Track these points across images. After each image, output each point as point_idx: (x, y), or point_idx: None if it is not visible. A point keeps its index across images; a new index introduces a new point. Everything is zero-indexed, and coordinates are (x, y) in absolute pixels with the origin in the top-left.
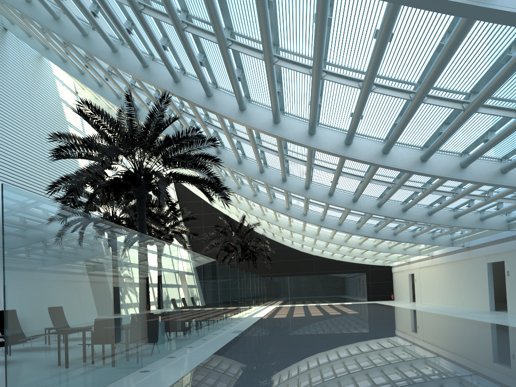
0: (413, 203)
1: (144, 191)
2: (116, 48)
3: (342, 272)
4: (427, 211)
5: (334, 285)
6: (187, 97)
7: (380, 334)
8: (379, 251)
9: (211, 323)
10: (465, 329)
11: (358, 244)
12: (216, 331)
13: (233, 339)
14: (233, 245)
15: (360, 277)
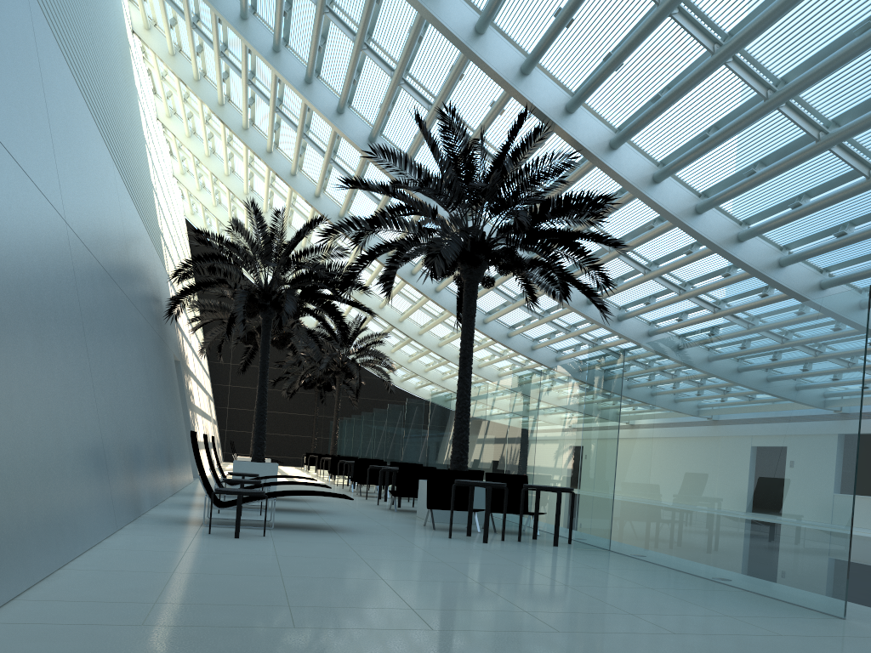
0: None
1: (482, 272)
2: (486, 29)
3: None
4: None
5: None
6: (582, 141)
7: None
8: None
9: None
10: None
11: None
12: None
13: None
14: (336, 363)
15: None
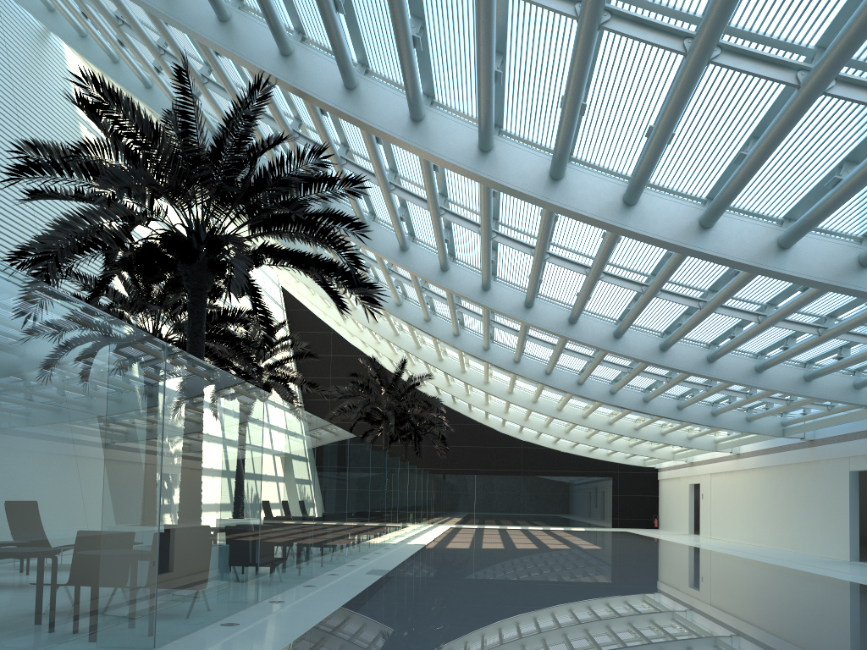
0: (734, 346)
1: (205, 275)
2: None
3: (570, 474)
4: (753, 364)
5: (556, 496)
6: (305, 88)
7: (661, 596)
8: (644, 439)
9: (328, 552)
10: (829, 596)
11: (606, 423)
12: (336, 568)
13: (367, 588)
14: (381, 412)
15: (601, 484)
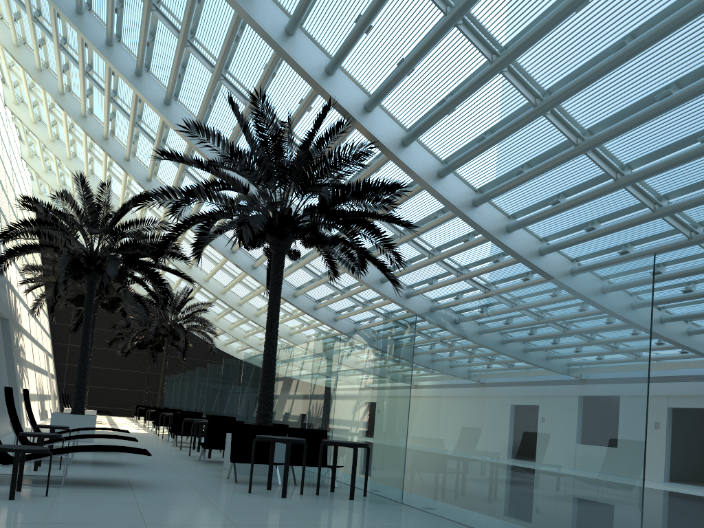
0: None
1: (289, 244)
2: (296, 31)
3: None
4: None
5: None
6: (379, 137)
7: None
8: None
9: None
10: None
11: None
12: None
13: None
14: (165, 327)
15: None
